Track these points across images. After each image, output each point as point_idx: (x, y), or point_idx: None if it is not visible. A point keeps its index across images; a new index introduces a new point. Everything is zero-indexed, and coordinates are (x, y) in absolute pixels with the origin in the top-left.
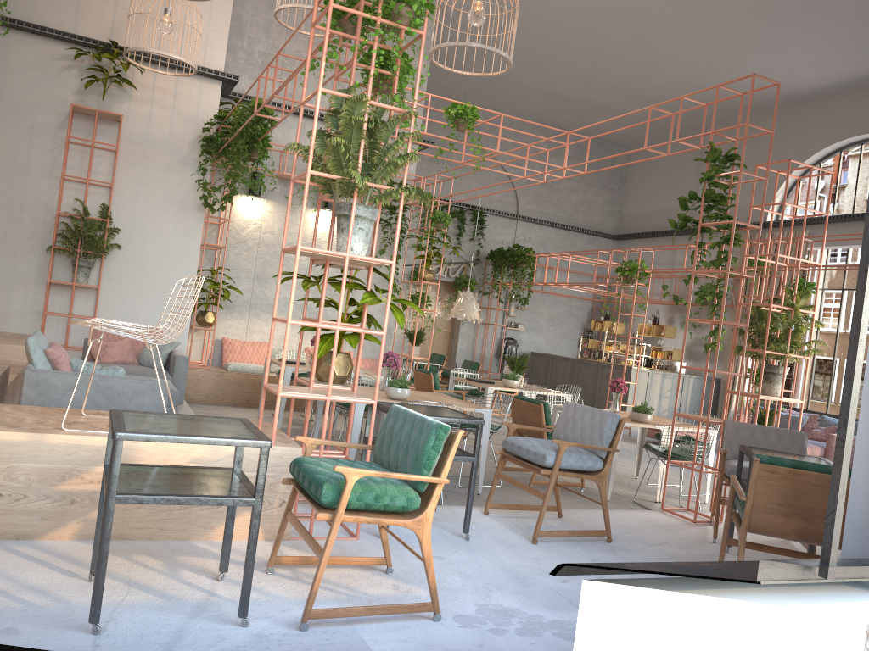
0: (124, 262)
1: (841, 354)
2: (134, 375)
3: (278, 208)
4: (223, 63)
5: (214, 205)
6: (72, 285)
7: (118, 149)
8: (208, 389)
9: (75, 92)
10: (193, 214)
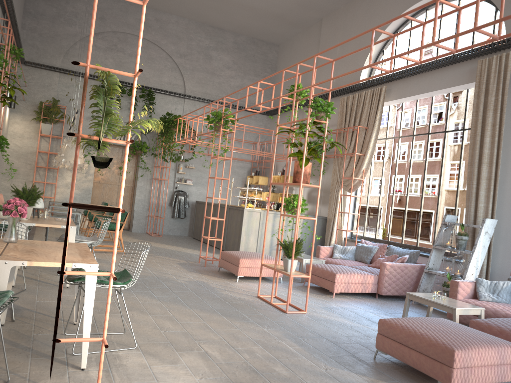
0: None
1: (461, 205)
2: None
3: None
4: None
5: None
6: None
7: None
8: None
9: None
10: None
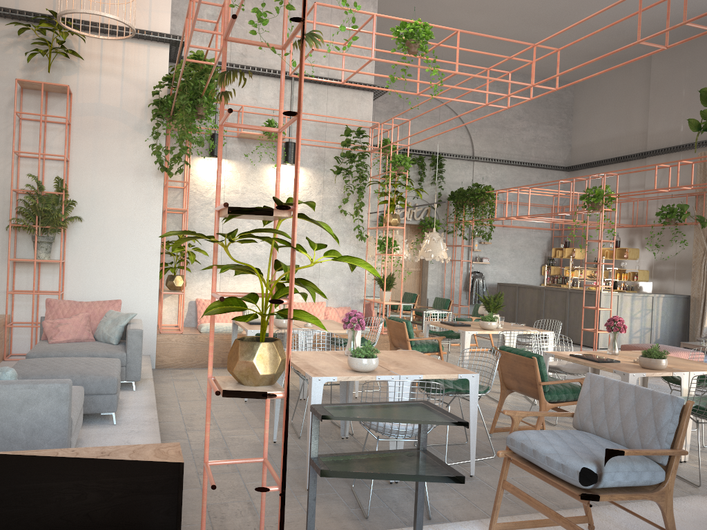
0: (87, 234)
1: None
2: (76, 358)
3: (240, 167)
4: (169, 25)
5: (171, 169)
6: (33, 261)
7: (67, 120)
8: (182, 353)
9: (22, 69)
10: (151, 179)
